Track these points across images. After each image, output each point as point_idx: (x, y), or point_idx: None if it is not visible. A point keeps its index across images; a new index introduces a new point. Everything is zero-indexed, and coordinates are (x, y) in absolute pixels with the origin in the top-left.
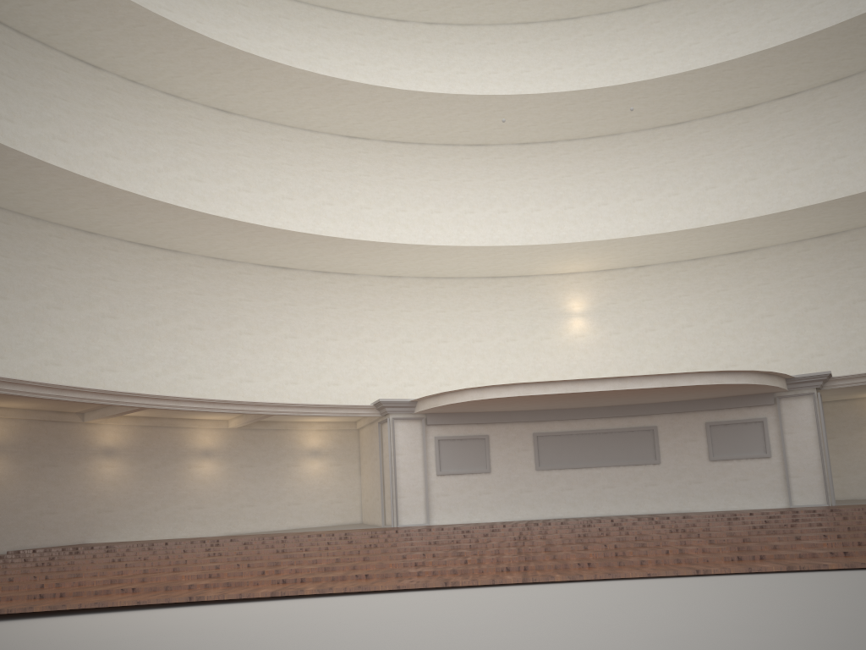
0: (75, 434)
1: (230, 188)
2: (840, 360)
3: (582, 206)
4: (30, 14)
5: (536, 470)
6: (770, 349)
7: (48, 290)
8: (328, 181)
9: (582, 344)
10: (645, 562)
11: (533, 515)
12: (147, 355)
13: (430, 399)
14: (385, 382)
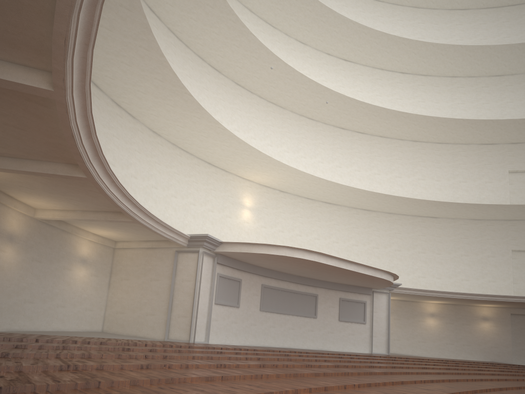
0: None
1: None
2: None
3: (259, 141)
4: None
5: (260, 311)
6: None
7: None
8: None
9: (247, 227)
10: None
11: (254, 342)
12: None
13: (243, 245)
14: None
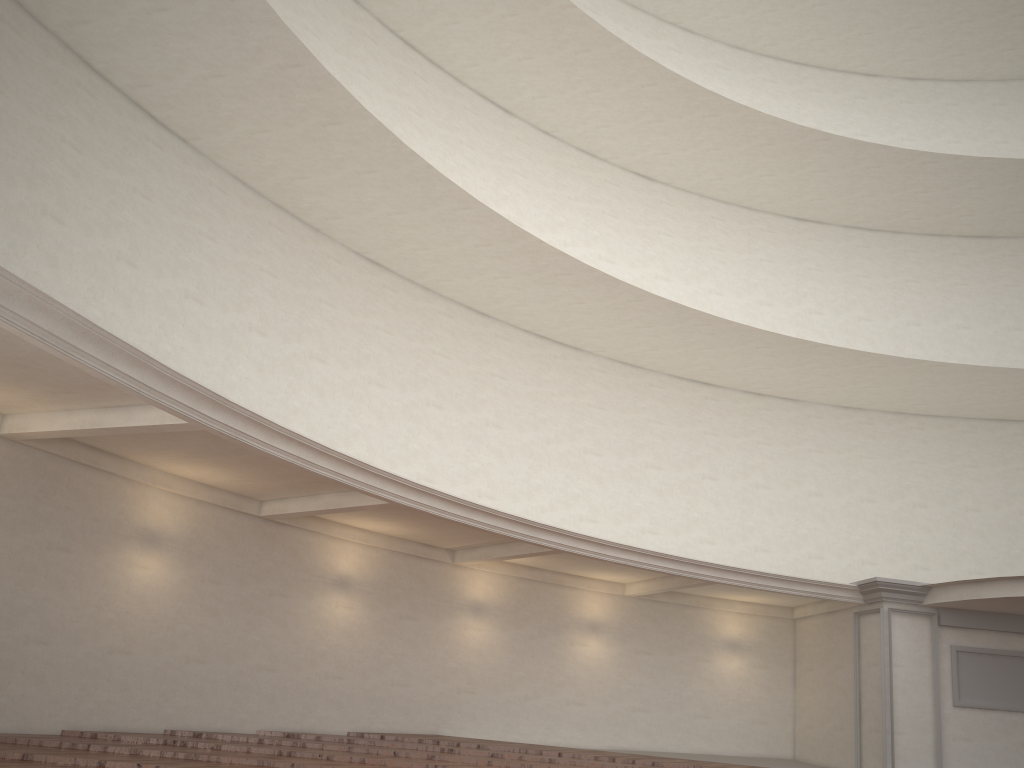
0: (441, 578)
1: (646, 274)
2: None
3: None
4: (453, 36)
5: None
6: None
7: (430, 382)
8: (768, 274)
9: None
10: None
11: None
12: (533, 481)
13: (963, 587)
14: (834, 555)
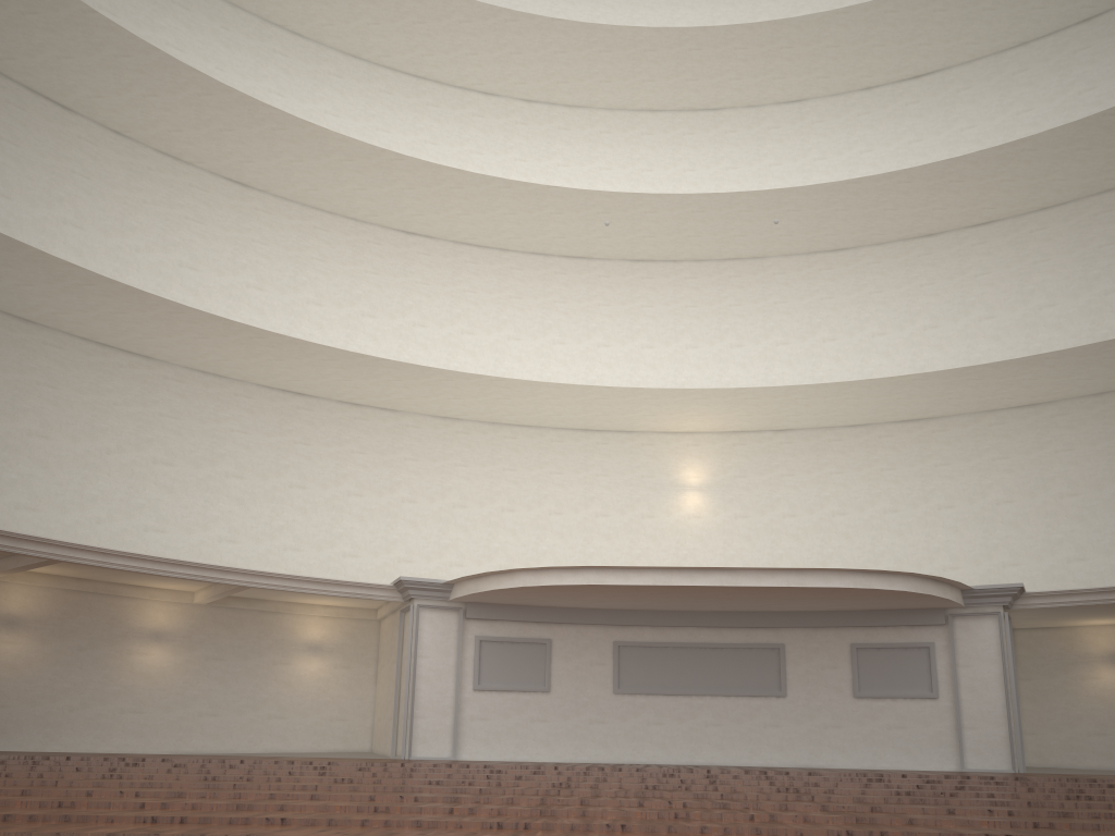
0: None
1: (236, 282)
2: (1040, 573)
3: (709, 347)
4: None
5: (614, 694)
6: (948, 553)
7: None
8: (372, 286)
9: (697, 527)
10: (708, 829)
11: (604, 756)
12: (88, 492)
13: (470, 582)
14: (423, 558)
